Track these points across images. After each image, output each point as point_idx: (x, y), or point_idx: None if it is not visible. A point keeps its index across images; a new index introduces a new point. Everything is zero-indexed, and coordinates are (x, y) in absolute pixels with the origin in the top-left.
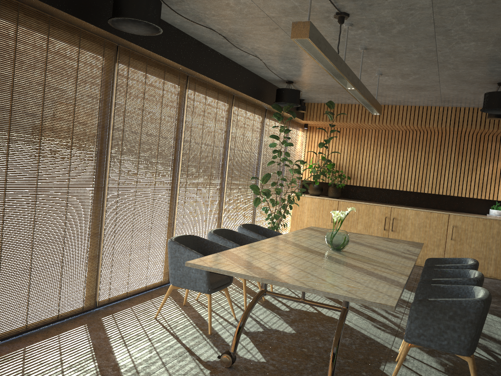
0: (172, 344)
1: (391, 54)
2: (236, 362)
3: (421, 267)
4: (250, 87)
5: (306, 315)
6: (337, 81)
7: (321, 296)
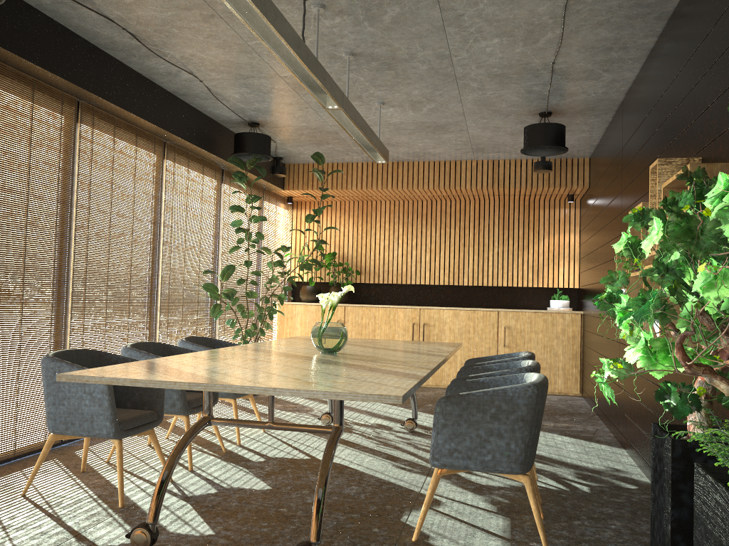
0: (47, 530)
1: (390, 63)
2: (161, 541)
3: None
4: (190, 130)
5: (292, 464)
6: (309, 90)
7: (319, 437)
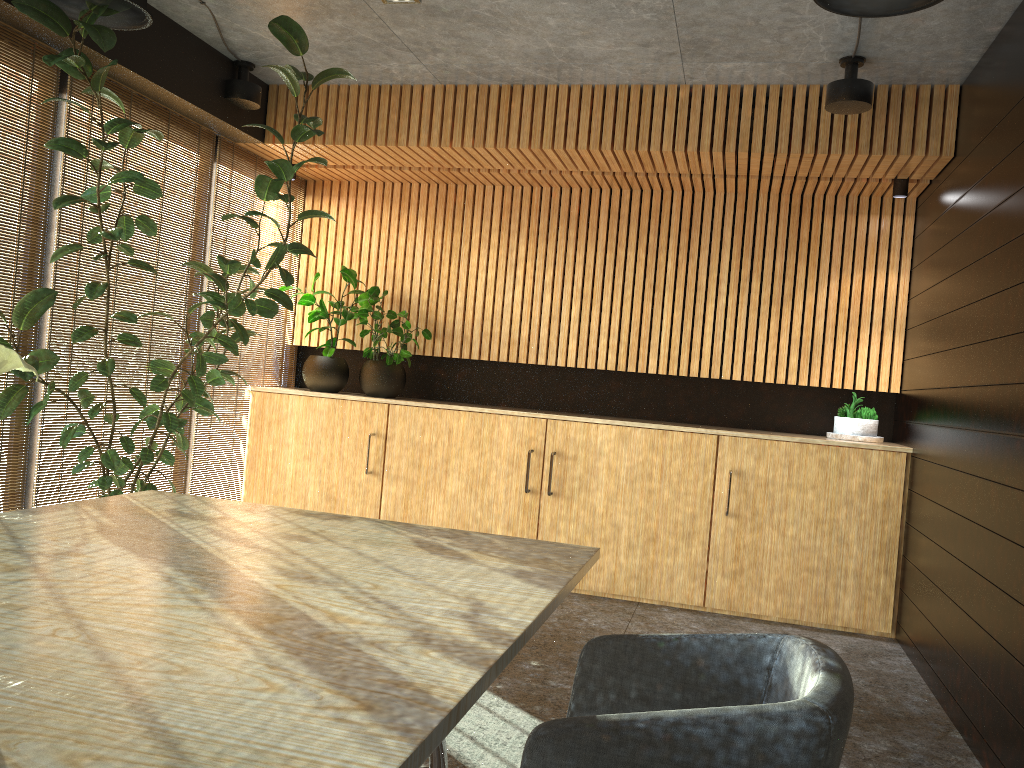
0: None
1: None
2: None
3: (641, 608)
4: None
5: None
6: None
7: None
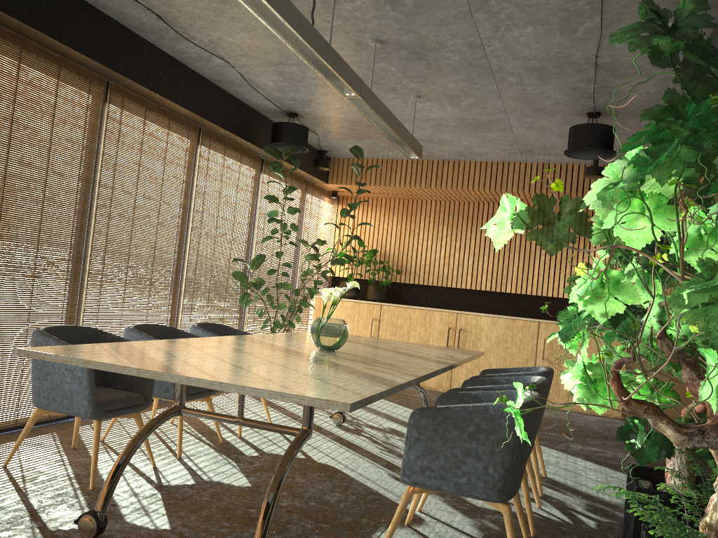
0: (8, 505)
1: (419, 52)
2: (112, 530)
3: None
4: (226, 117)
5: None
6: (320, 74)
7: (324, 437)
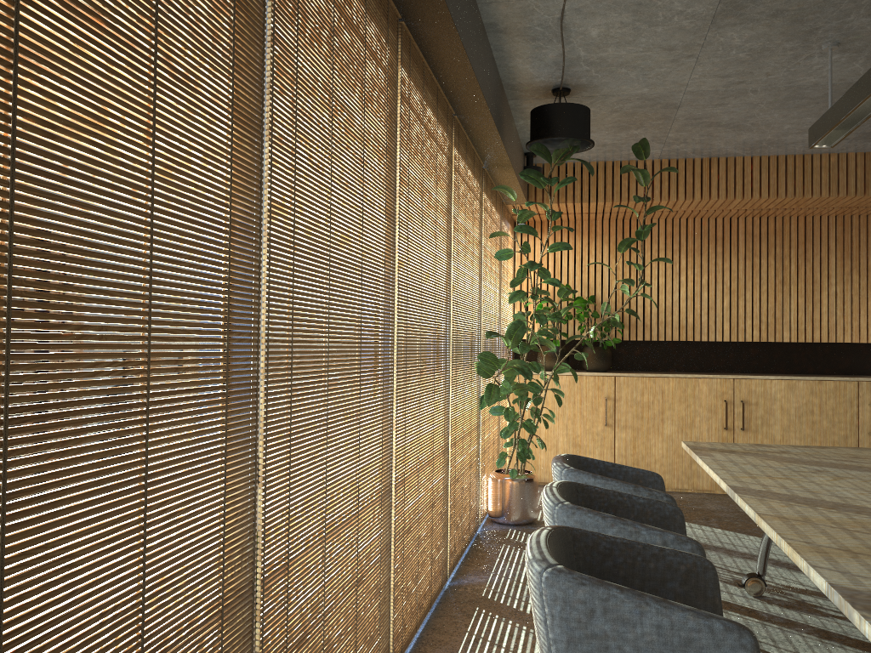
0: None
1: None
2: None
3: None
4: (492, 96)
5: None
6: None
7: (797, 633)
